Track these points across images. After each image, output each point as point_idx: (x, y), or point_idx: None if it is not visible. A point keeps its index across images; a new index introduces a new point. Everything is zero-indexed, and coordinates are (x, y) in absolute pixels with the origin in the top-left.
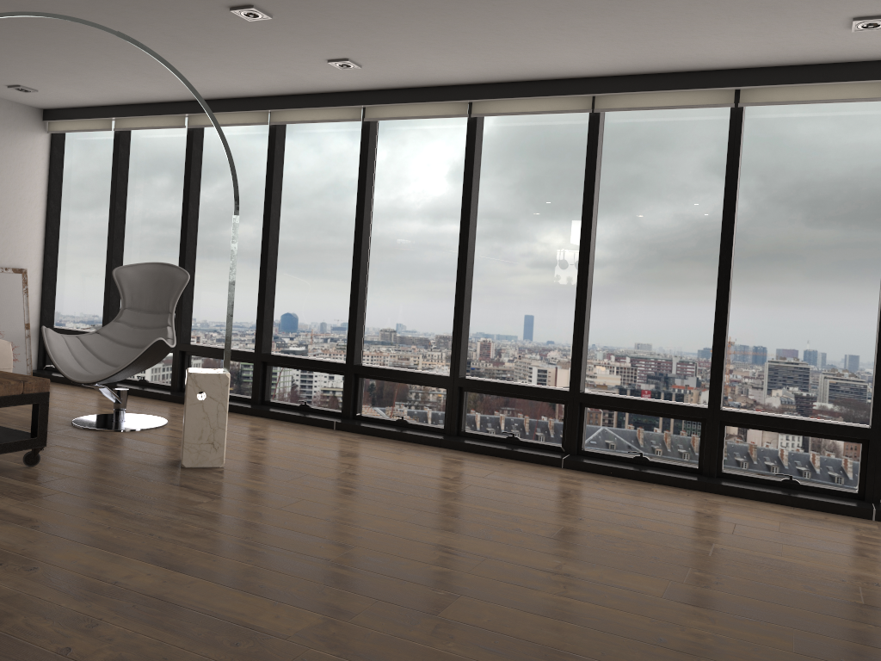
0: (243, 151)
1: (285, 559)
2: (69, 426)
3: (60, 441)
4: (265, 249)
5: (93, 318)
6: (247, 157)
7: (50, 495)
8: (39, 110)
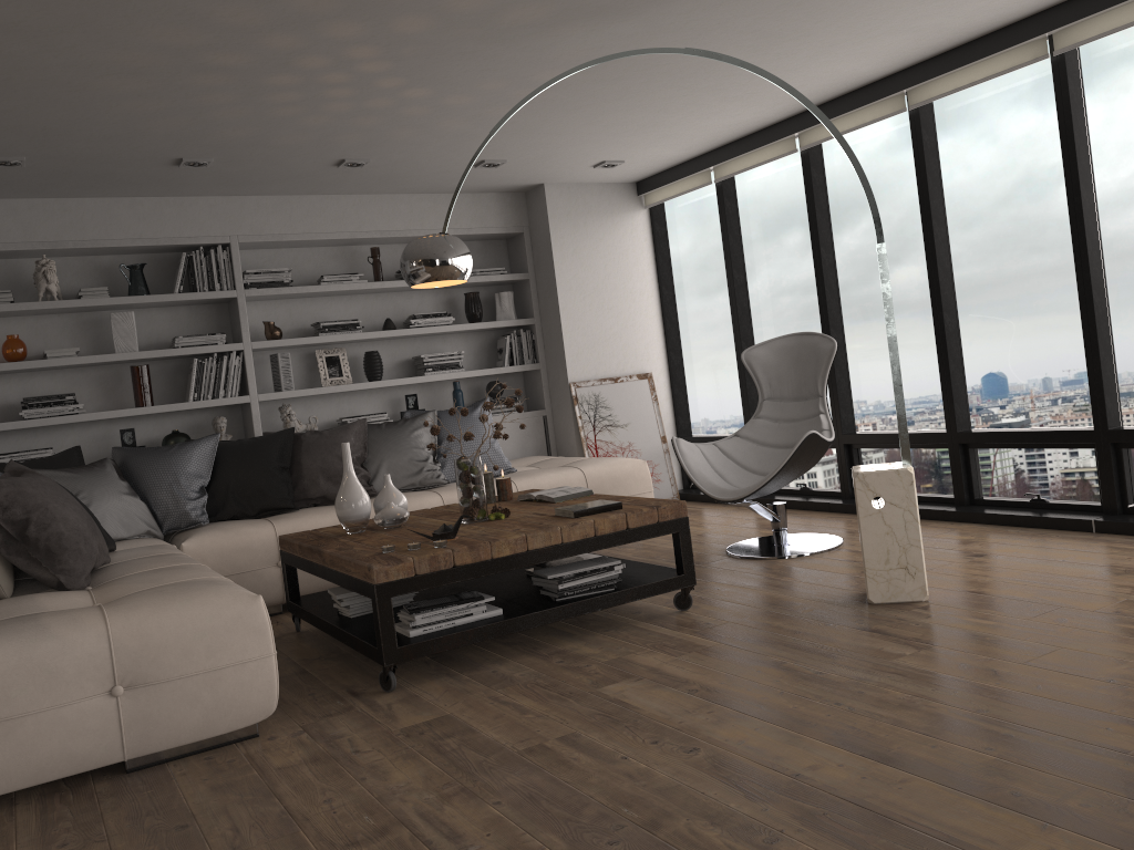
0: (879, 159)
1: (1047, 749)
2: (723, 556)
3: (714, 576)
4: (934, 285)
5: (732, 419)
6: (885, 165)
7: (707, 648)
8: (631, 185)
